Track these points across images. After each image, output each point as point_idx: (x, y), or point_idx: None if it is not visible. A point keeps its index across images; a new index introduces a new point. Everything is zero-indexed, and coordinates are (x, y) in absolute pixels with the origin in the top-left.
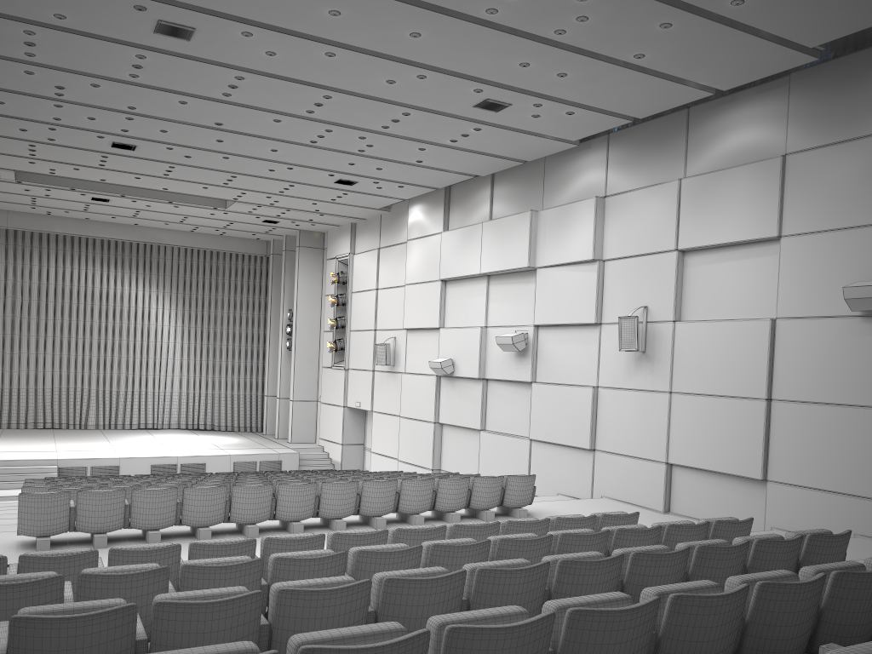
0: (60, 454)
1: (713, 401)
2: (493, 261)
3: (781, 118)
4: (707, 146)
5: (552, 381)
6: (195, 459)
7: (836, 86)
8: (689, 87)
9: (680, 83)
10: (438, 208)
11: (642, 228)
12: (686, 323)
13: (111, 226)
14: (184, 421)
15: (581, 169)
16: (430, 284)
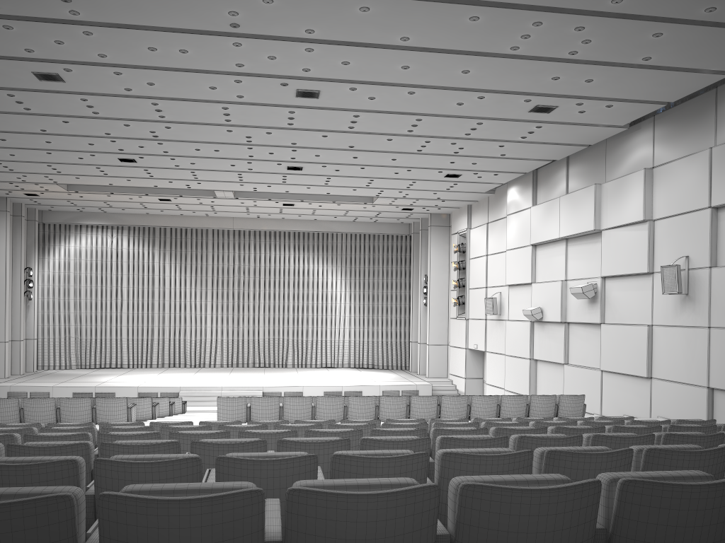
0: (264, 383)
1: None
2: (568, 227)
3: None
4: None
5: (616, 321)
6: (354, 388)
7: None
8: (703, 73)
9: (694, 71)
10: (528, 188)
11: (682, 191)
12: (720, 268)
13: (299, 222)
14: (352, 361)
15: (633, 146)
16: (524, 249)
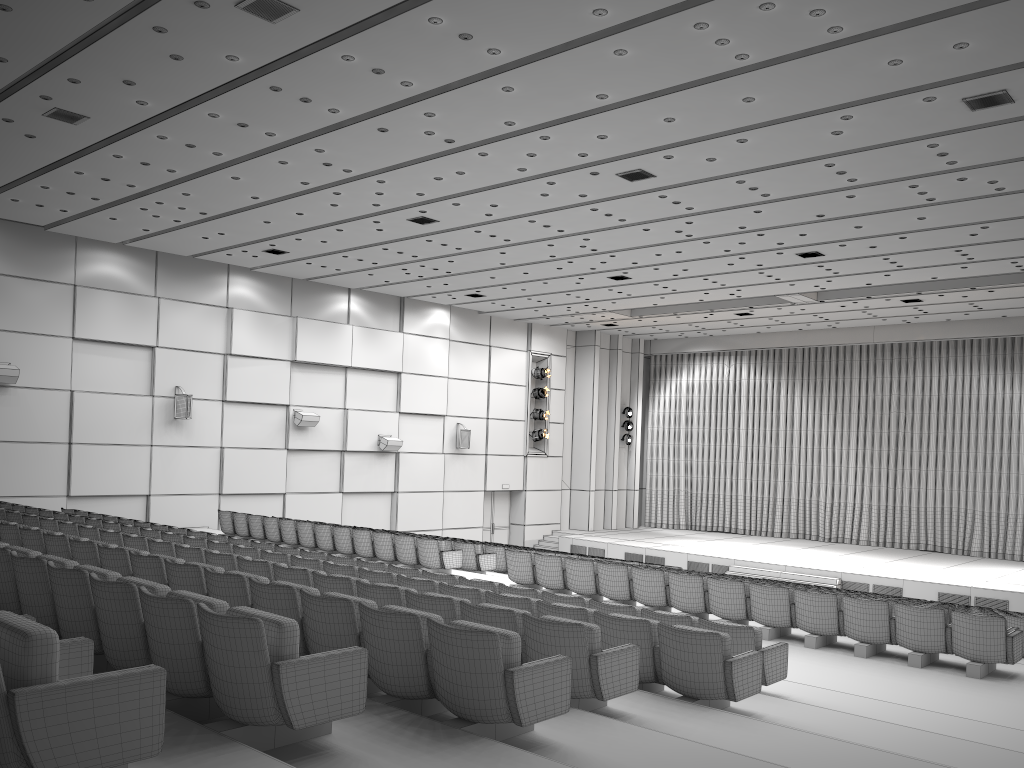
0: (857, 569)
1: None
2: None
3: None
4: None
5: None
6: (993, 593)
7: None
8: None
9: None
10: None
11: None
12: None
13: (978, 323)
14: None
15: None
16: None
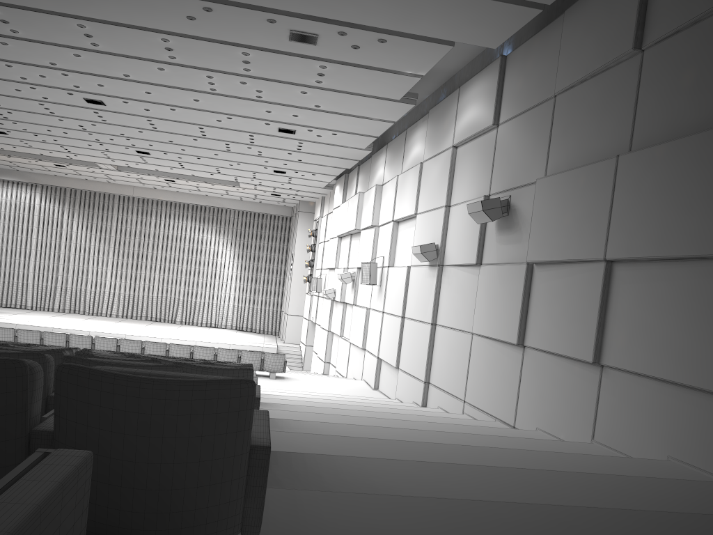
0: (131, 332)
1: (391, 318)
2: (348, 224)
3: (425, 138)
4: (408, 155)
5: (360, 304)
6: (207, 344)
7: (438, 120)
8: (373, 120)
9: (365, 118)
10: (342, 188)
11: (387, 206)
12: (391, 268)
13: (193, 196)
14: (234, 324)
15: (379, 166)
16: (335, 239)
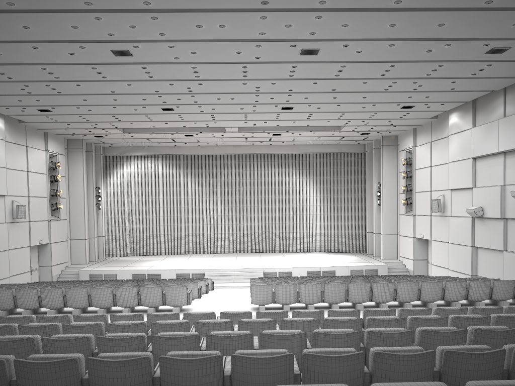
0: (263, 265)
1: None
2: (507, 143)
3: None
4: None
5: None
6: (329, 268)
7: None
8: None
9: None
10: (468, 113)
11: None
12: None
13: (282, 146)
14: (323, 247)
15: None
16: (465, 161)
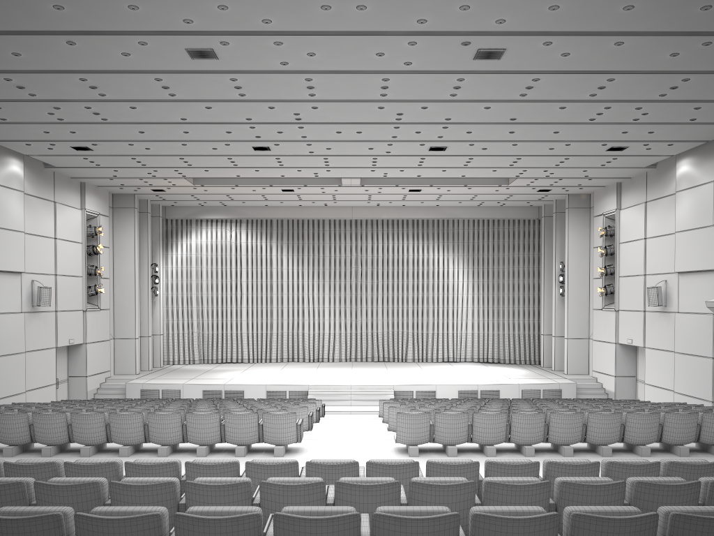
0: (393, 381)
1: None
2: None
3: None
4: None
5: None
6: (491, 386)
7: None
8: None
9: None
10: (708, 158)
11: None
12: None
13: (420, 208)
14: (476, 355)
15: None
16: (702, 230)
